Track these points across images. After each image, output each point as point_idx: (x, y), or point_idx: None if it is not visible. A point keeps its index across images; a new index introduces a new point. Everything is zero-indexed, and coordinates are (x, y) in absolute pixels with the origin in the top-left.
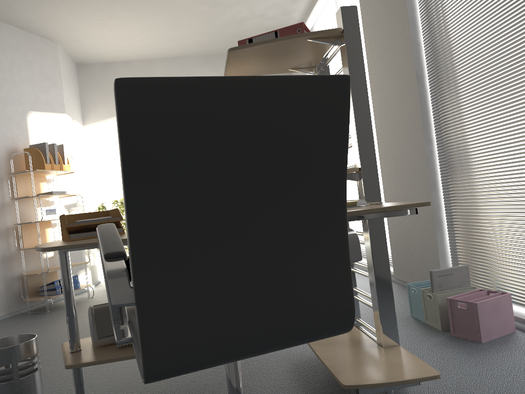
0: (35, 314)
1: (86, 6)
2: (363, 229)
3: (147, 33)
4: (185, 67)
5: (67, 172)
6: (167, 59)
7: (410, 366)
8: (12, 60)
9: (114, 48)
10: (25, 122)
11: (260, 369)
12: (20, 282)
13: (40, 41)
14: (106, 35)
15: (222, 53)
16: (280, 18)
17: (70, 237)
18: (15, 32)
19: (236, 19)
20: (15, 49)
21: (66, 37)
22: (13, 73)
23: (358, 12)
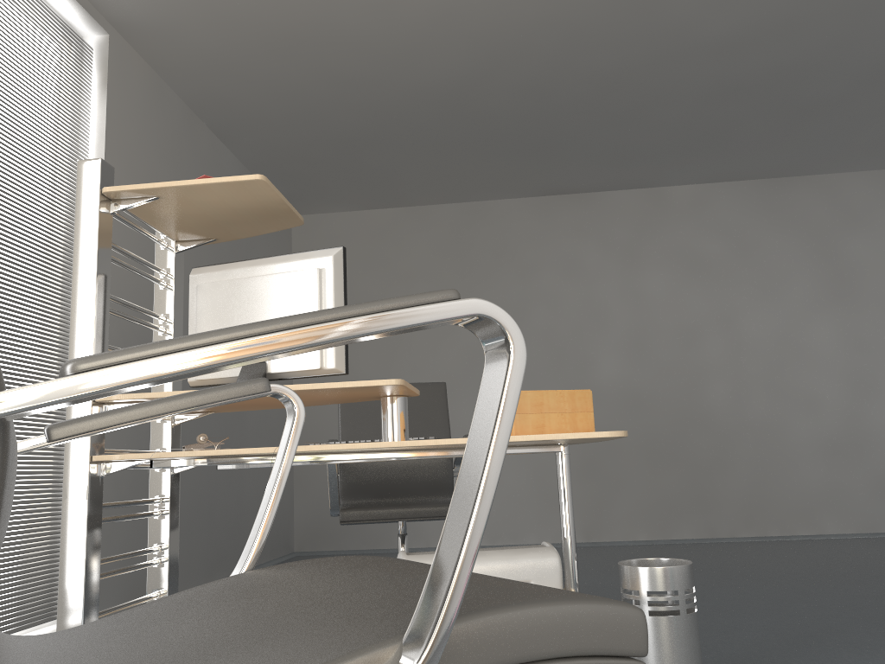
0: None
1: None
2: (171, 490)
3: None
4: None
5: None
6: None
7: None
8: None
9: None
10: None
11: None
12: None
13: None
14: None
15: None
16: None
17: None
18: None
19: None
20: None
21: None
22: None
23: None
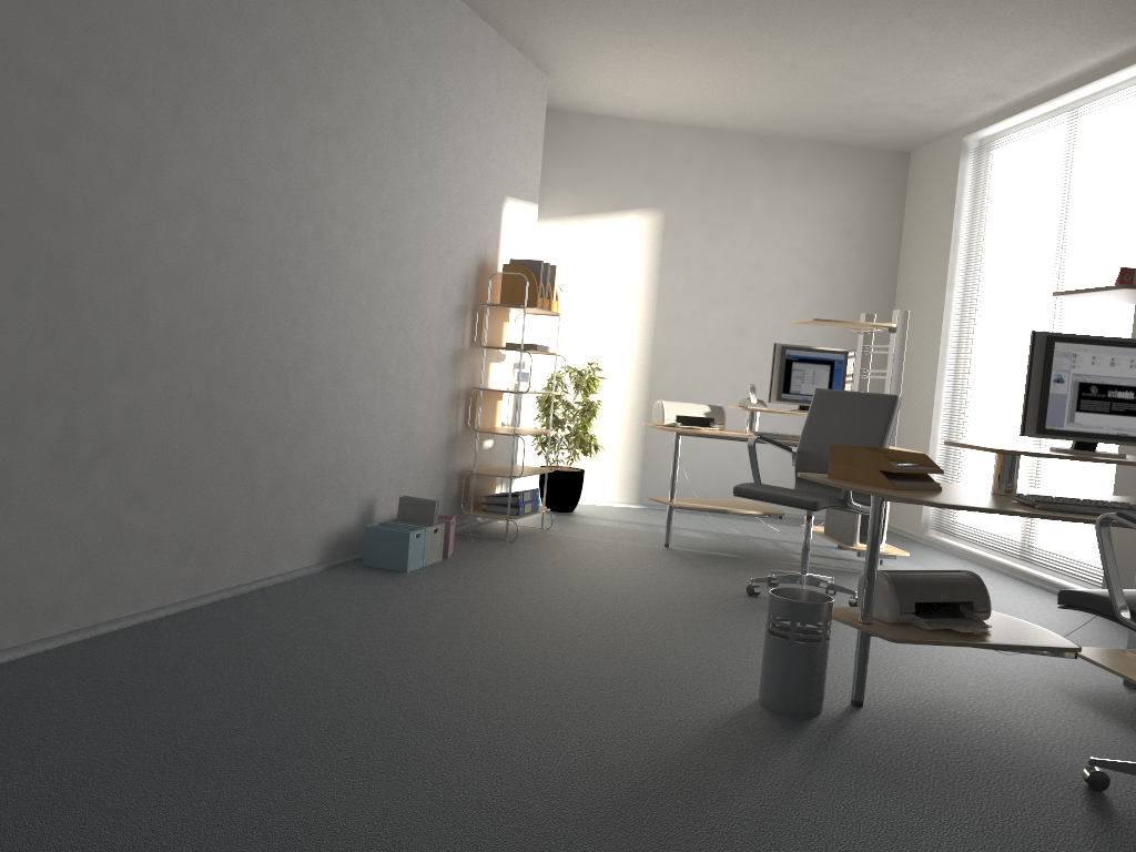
0: (490, 541)
1: (658, 45)
2: None
3: (707, 91)
4: (723, 151)
5: (551, 314)
6: (695, 130)
7: None
8: (503, 106)
9: (627, 100)
10: (500, 216)
11: (1030, 692)
12: (463, 484)
13: (533, 73)
14: (640, 82)
15: (793, 137)
16: (942, 113)
17: (894, 484)
18: (512, 57)
19: (870, 101)
20: (509, 87)
21: (572, 73)
22: (500, 129)
23: (1135, 166)
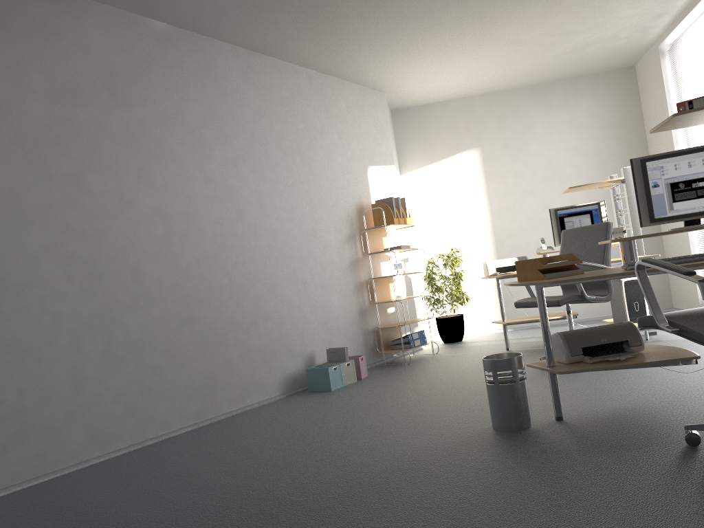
0: (395, 366)
1: (429, 56)
2: None
3: (478, 71)
4: (508, 102)
5: (409, 226)
6: (488, 95)
7: None
8: (354, 117)
9: (436, 91)
10: (366, 178)
11: (699, 395)
12: (375, 335)
13: (371, 93)
14: (435, 79)
15: (551, 80)
16: (634, 36)
17: (546, 276)
18: (354, 88)
19: (582, 44)
20: (355, 105)
21: (395, 86)
22: (355, 130)
23: None
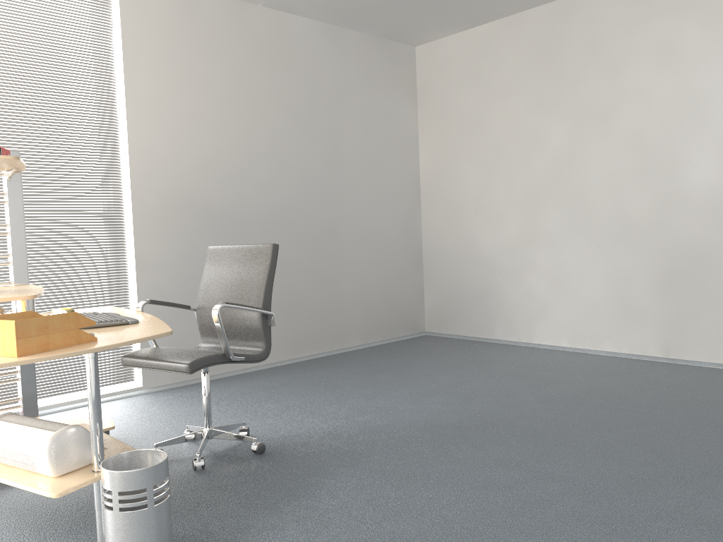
0: None
1: None
2: None
3: None
4: None
5: None
6: None
7: (84, 418)
8: None
9: None
10: None
11: None
12: None
13: None
14: None
15: None
16: None
17: (94, 336)
18: None
19: None
20: None
21: None
22: None
23: None
